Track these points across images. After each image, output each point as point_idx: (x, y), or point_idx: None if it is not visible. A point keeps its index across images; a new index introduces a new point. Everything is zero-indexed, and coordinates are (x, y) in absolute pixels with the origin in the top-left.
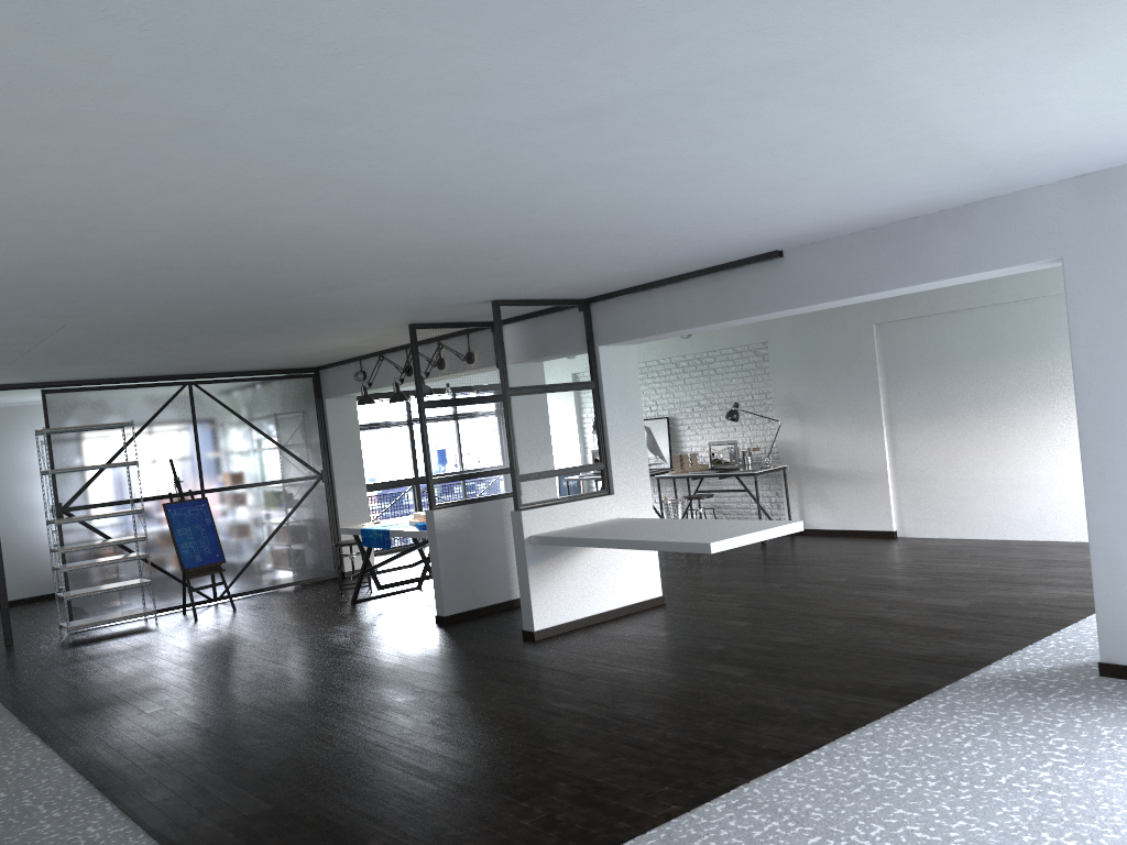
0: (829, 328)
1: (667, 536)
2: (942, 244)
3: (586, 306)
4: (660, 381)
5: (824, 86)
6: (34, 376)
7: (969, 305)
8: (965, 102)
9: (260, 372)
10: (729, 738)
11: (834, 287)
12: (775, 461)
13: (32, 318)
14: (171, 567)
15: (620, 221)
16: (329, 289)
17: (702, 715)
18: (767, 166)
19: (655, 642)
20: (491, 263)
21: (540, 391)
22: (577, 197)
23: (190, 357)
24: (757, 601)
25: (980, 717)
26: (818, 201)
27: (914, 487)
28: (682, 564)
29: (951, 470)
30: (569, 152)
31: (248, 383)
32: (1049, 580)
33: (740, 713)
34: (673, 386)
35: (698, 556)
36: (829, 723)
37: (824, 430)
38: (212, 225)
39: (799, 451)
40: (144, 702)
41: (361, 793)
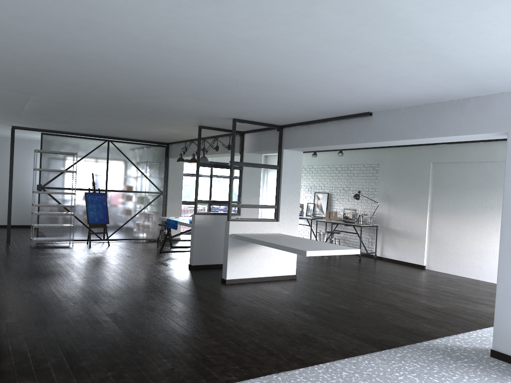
0: (409, 161)
1: (291, 244)
2: (448, 118)
3: (280, 129)
4: (328, 175)
5: (347, 0)
6: (36, 125)
7: (479, 160)
8: (438, 26)
9: (141, 141)
10: (283, 349)
11: (393, 134)
12: (374, 222)
13: (10, 91)
14: (86, 221)
15: (274, 79)
16: (145, 98)
17: (278, 335)
18: (339, 54)
19: (279, 295)
20: (219, 95)
21: (250, 165)
22: (242, 59)
23: (103, 126)
24: (340, 286)
25: (415, 365)
26: (378, 83)
27: (437, 246)
28: (316, 263)
29: (457, 240)
30: (221, 27)
31: (135, 145)
32: (489, 303)
33: (296, 337)
34: (333, 179)
35: (325, 260)
36: (337, 351)
37: (399, 211)
38: (58, 47)
39: (385, 219)
40: (40, 277)
41: (96, 338)
